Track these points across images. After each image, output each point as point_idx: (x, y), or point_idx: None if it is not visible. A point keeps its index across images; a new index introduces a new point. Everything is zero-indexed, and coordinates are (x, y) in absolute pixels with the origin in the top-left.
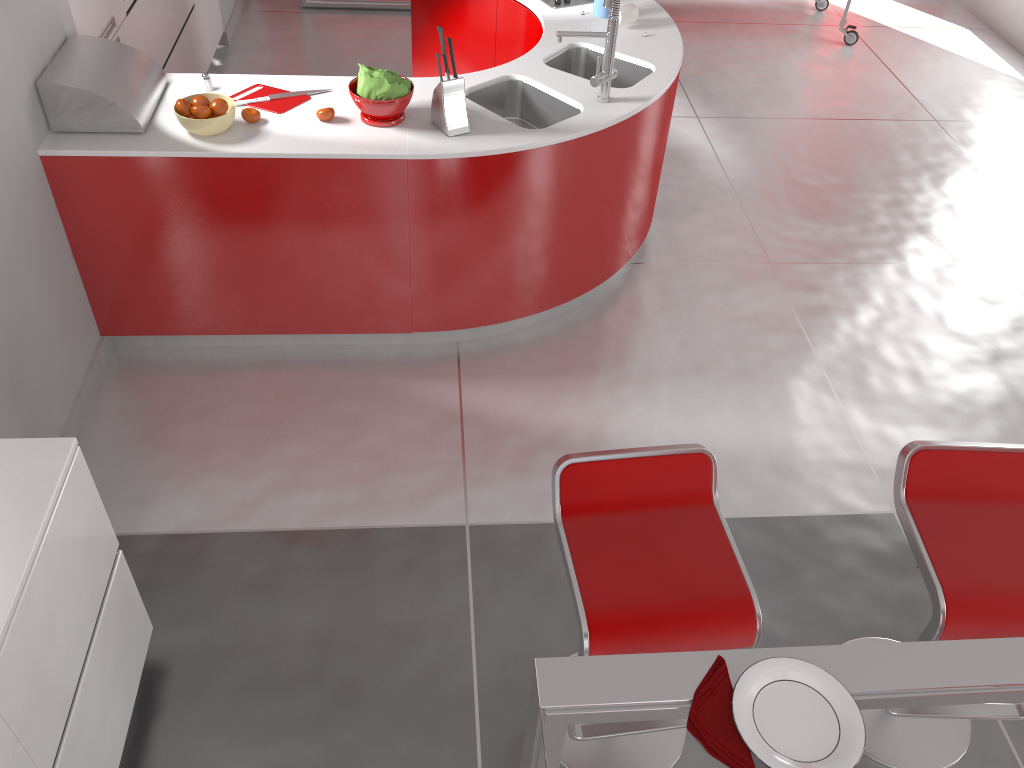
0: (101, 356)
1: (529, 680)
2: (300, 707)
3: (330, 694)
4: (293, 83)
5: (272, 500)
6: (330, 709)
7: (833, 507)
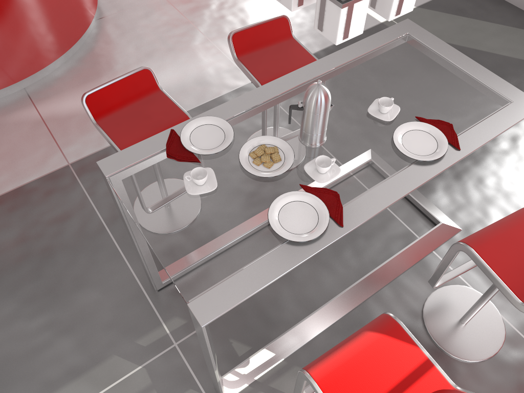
0: None
1: None
2: (26, 269)
3: (38, 258)
4: None
5: None
6: (41, 263)
7: (228, 89)
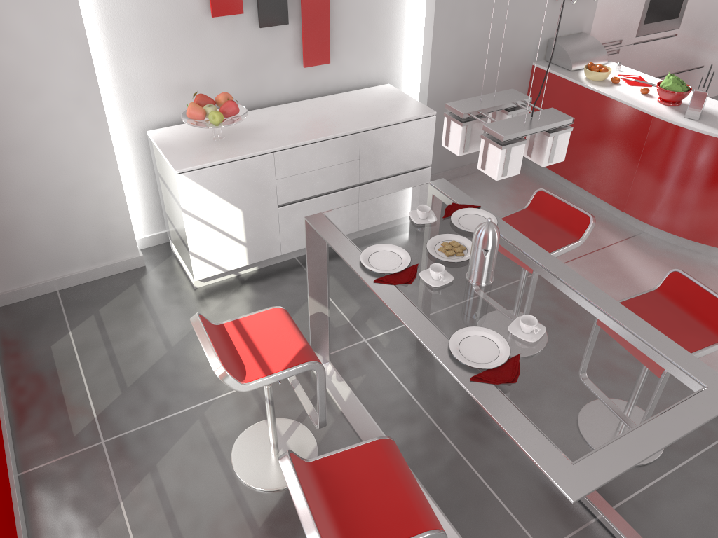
0: None
1: None
2: None
3: None
4: (654, 81)
5: None
6: None
7: None
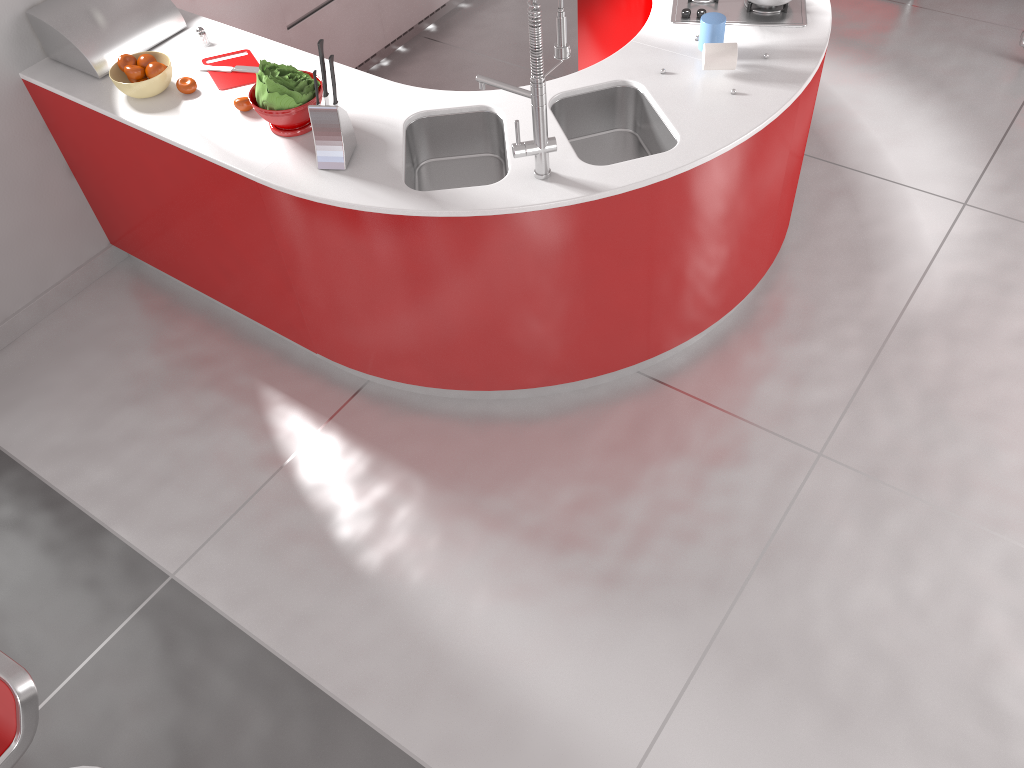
0: (99, 262)
1: (50, 762)
2: None
3: None
4: (278, 56)
5: (77, 457)
6: None
7: None
